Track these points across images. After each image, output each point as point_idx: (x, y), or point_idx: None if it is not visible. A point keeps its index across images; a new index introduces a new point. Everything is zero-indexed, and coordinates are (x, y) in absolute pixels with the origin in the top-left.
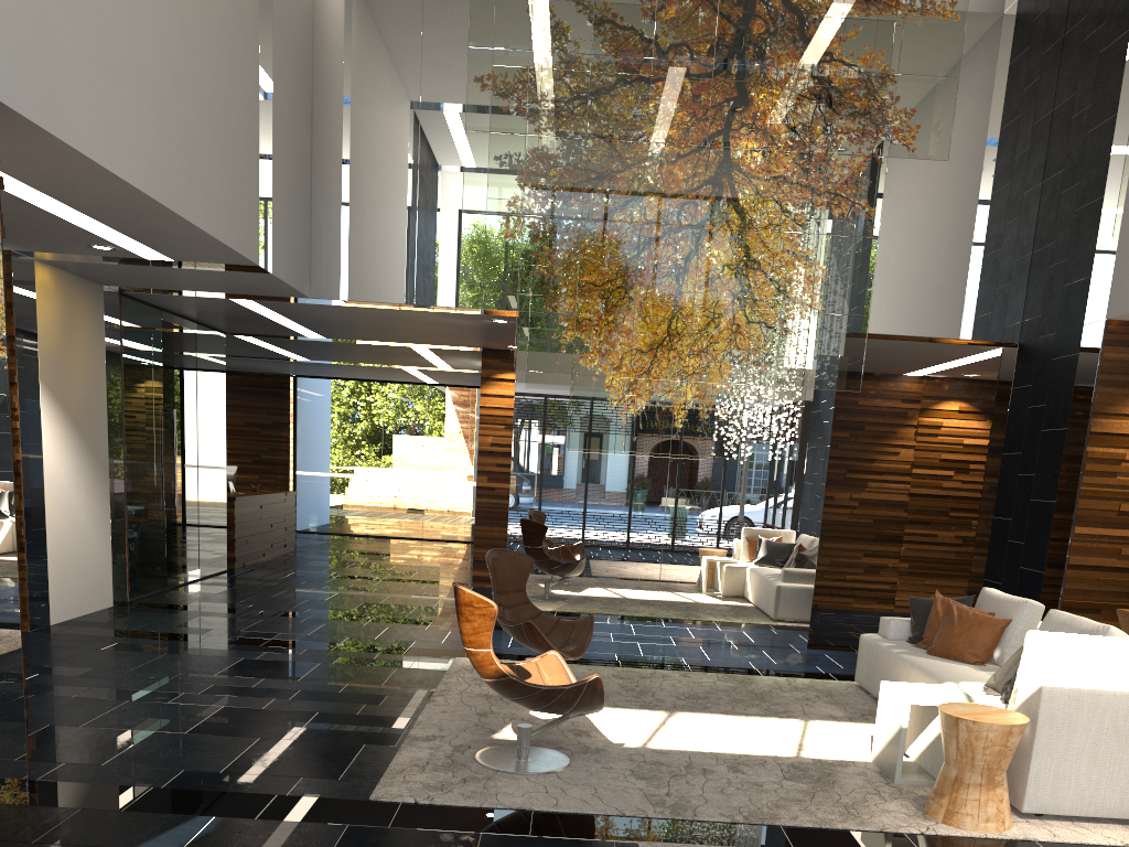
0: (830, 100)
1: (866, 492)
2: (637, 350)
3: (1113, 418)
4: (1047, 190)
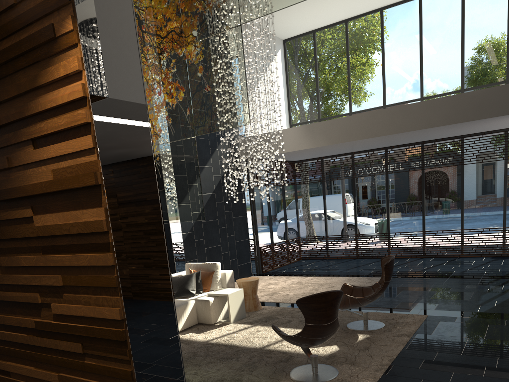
0: None
1: None
2: None
3: None
4: None
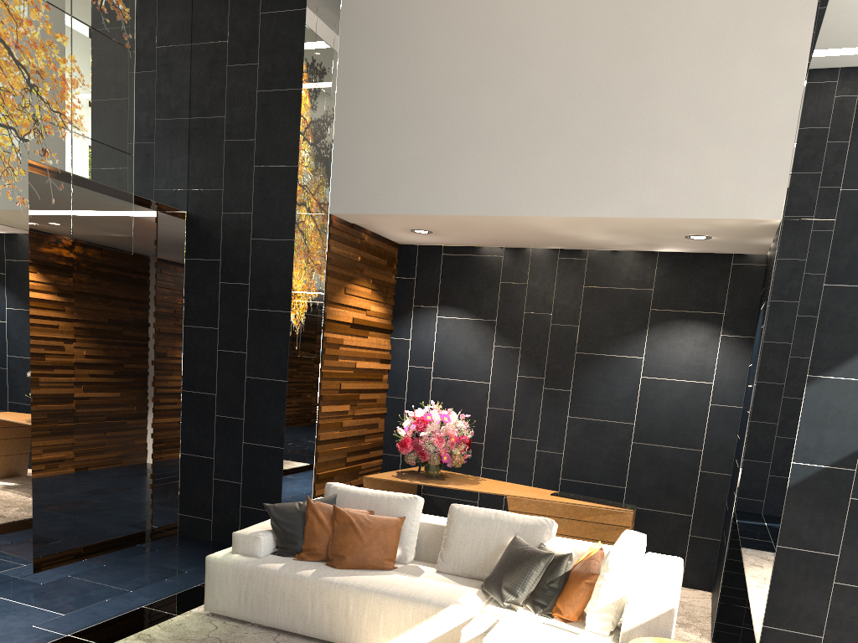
0: None
1: None
2: None
3: (335, 307)
4: (203, 56)
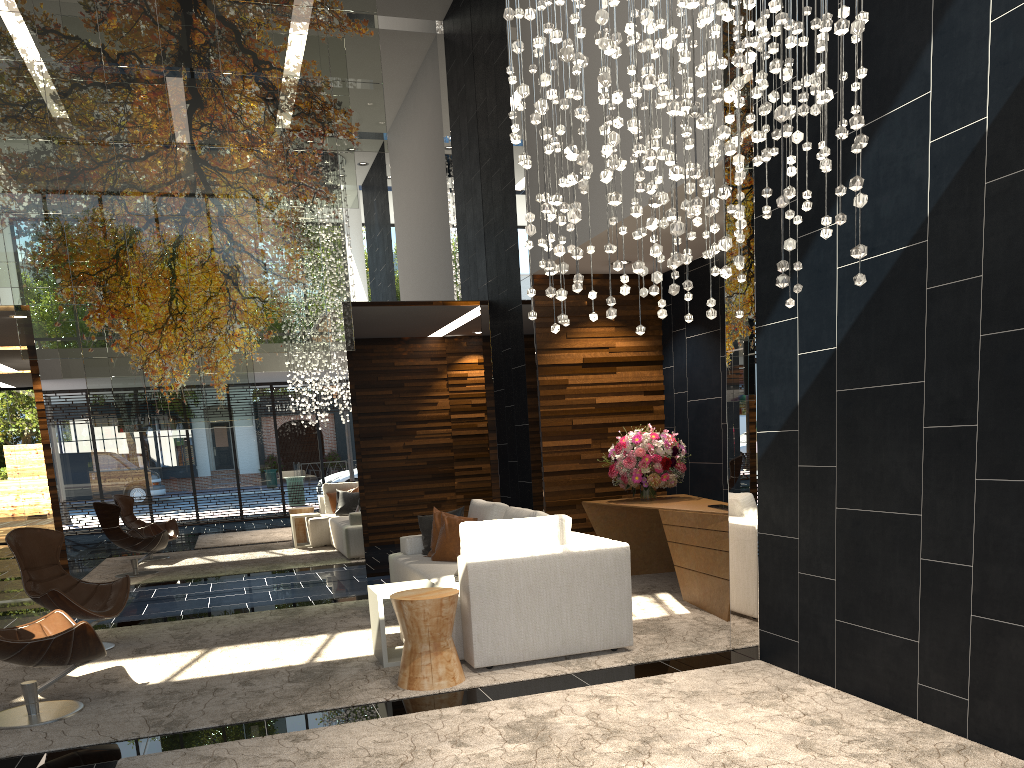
0: (278, 103)
1: (416, 439)
2: (144, 330)
3: (553, 352)
4: (484, 175)
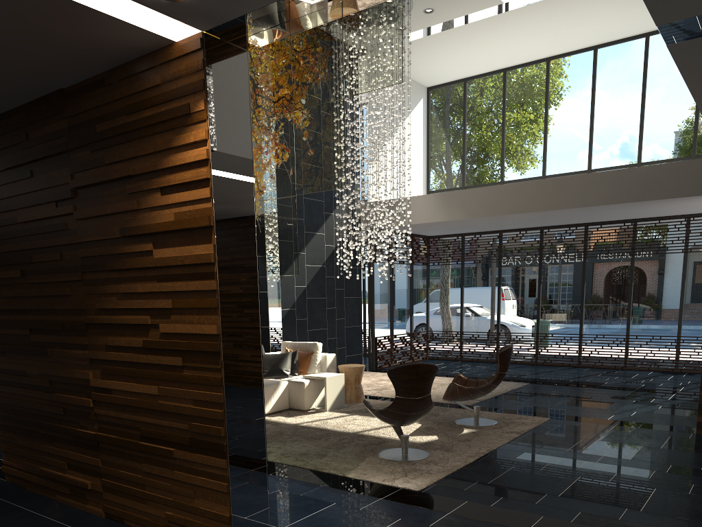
0: None
1: None
2: None
3: None
4: None
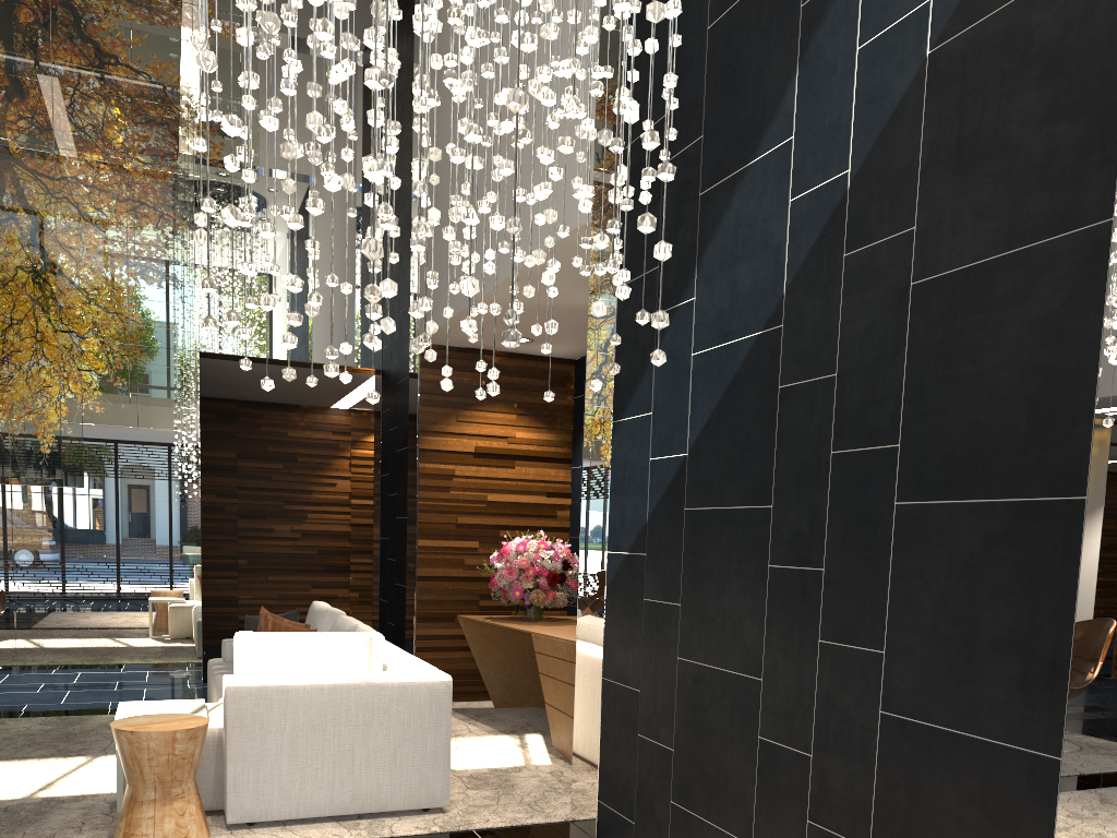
0: (122, 105)
1: (307, 523)
2: None
3: (439, 436)
4: None
